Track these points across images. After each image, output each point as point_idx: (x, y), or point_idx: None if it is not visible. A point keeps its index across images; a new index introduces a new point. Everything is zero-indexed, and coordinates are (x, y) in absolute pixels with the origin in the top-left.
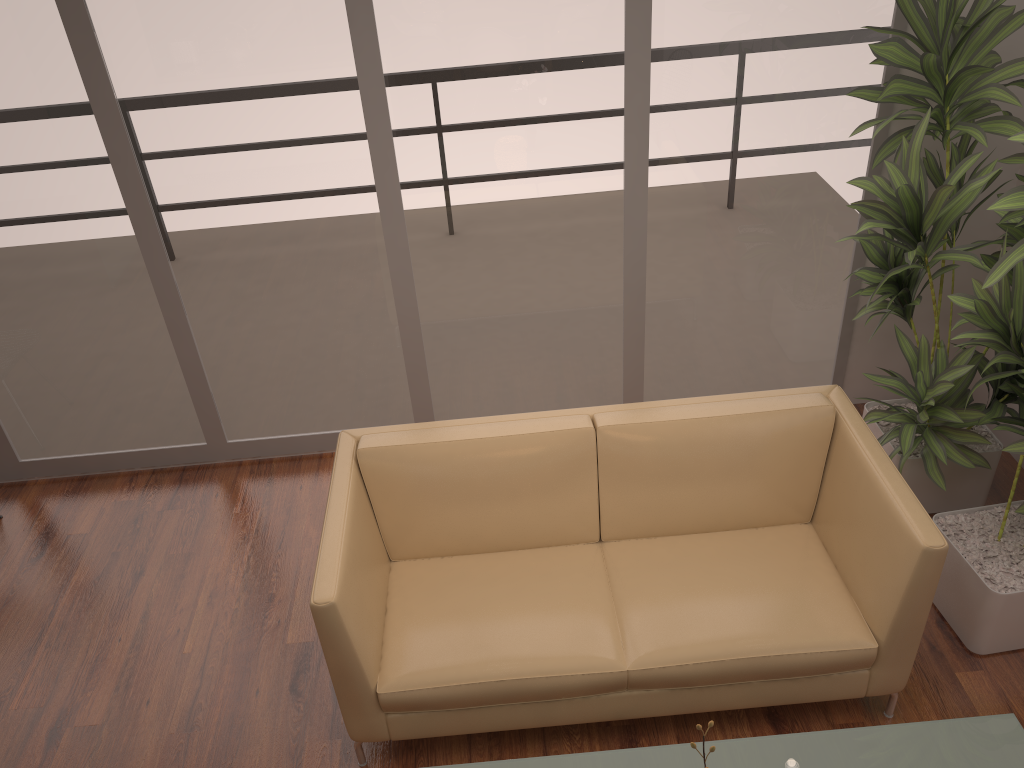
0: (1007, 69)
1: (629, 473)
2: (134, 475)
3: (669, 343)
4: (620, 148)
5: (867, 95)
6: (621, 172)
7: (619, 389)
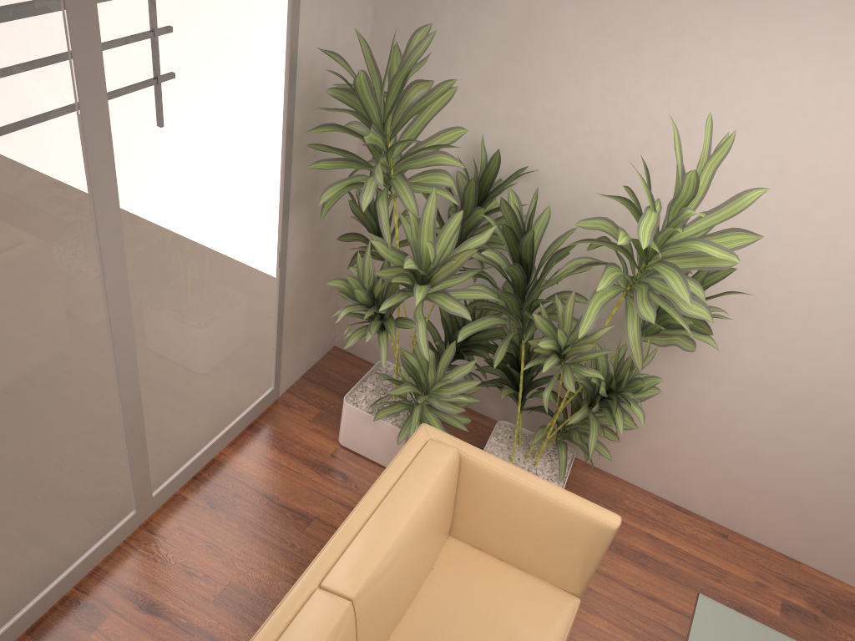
0: (441, 137)
1: (377, 611)
2: None
3: (165, 431)
4: (99, 274)
5: (324, 165)
6: (103, 298)
7: (130, 499)
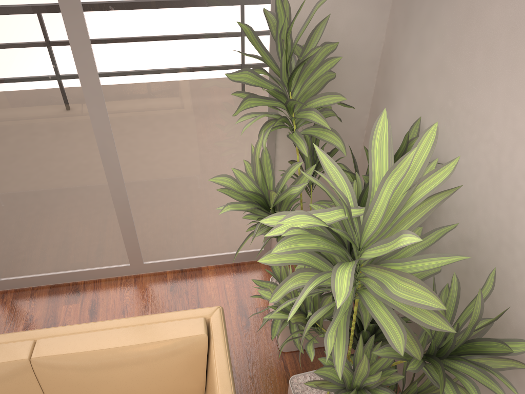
0: (323, 98)
1: (62, 384)
2: None
3: (153, 230)
4: (86, 115)
5: (244, 96)
6: (91, 130)
7: (125, 256)
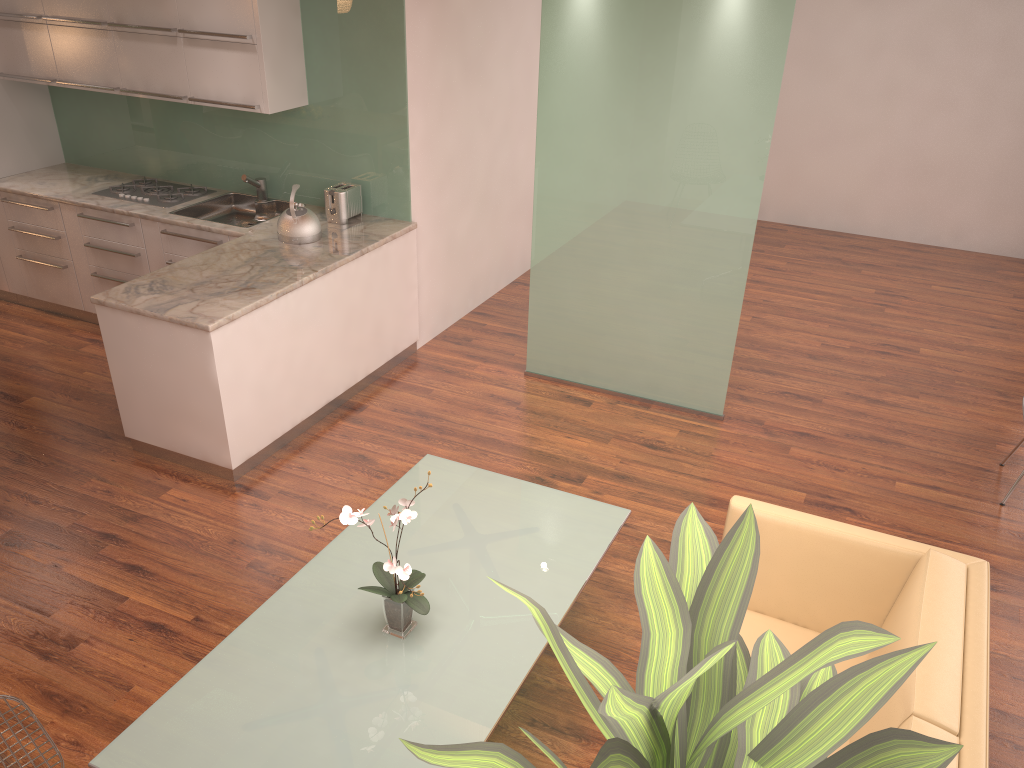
0: None
1: None
2: None
3: None
4: None
5: None
6: None
7: None
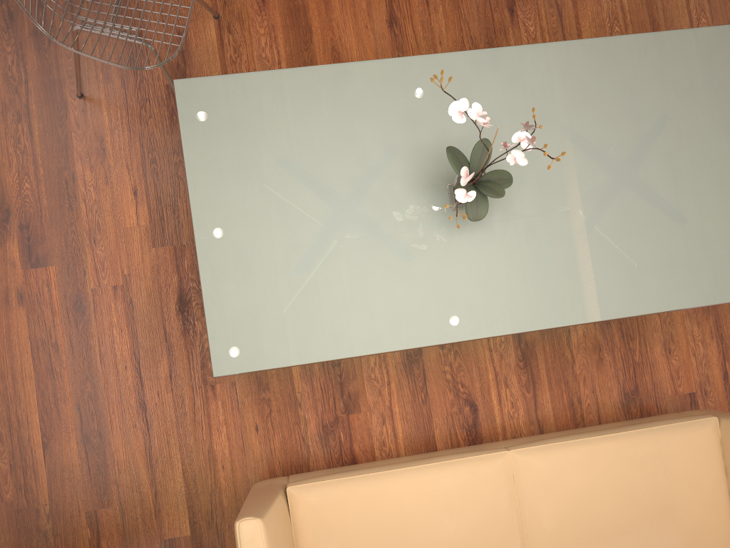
0: None
1: None
2: None
3: None
4: None
5: None
6: None
7: None
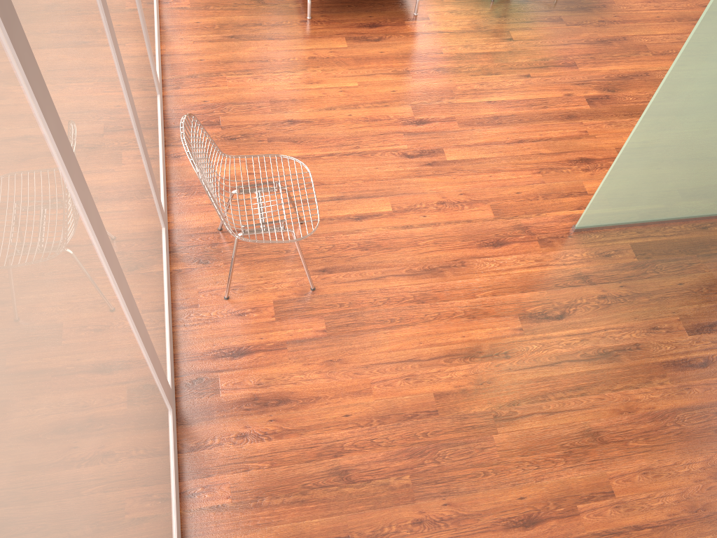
0: None
1: None
2: (170, 157)
3: None
4: None
5: None
6: None
7: None
